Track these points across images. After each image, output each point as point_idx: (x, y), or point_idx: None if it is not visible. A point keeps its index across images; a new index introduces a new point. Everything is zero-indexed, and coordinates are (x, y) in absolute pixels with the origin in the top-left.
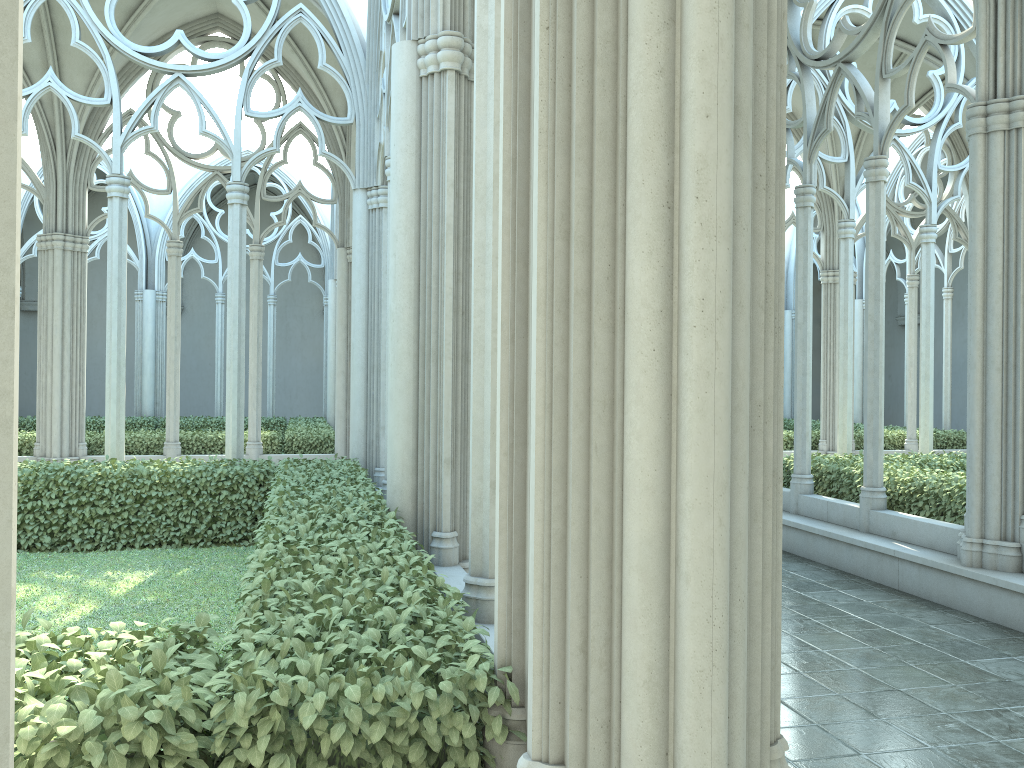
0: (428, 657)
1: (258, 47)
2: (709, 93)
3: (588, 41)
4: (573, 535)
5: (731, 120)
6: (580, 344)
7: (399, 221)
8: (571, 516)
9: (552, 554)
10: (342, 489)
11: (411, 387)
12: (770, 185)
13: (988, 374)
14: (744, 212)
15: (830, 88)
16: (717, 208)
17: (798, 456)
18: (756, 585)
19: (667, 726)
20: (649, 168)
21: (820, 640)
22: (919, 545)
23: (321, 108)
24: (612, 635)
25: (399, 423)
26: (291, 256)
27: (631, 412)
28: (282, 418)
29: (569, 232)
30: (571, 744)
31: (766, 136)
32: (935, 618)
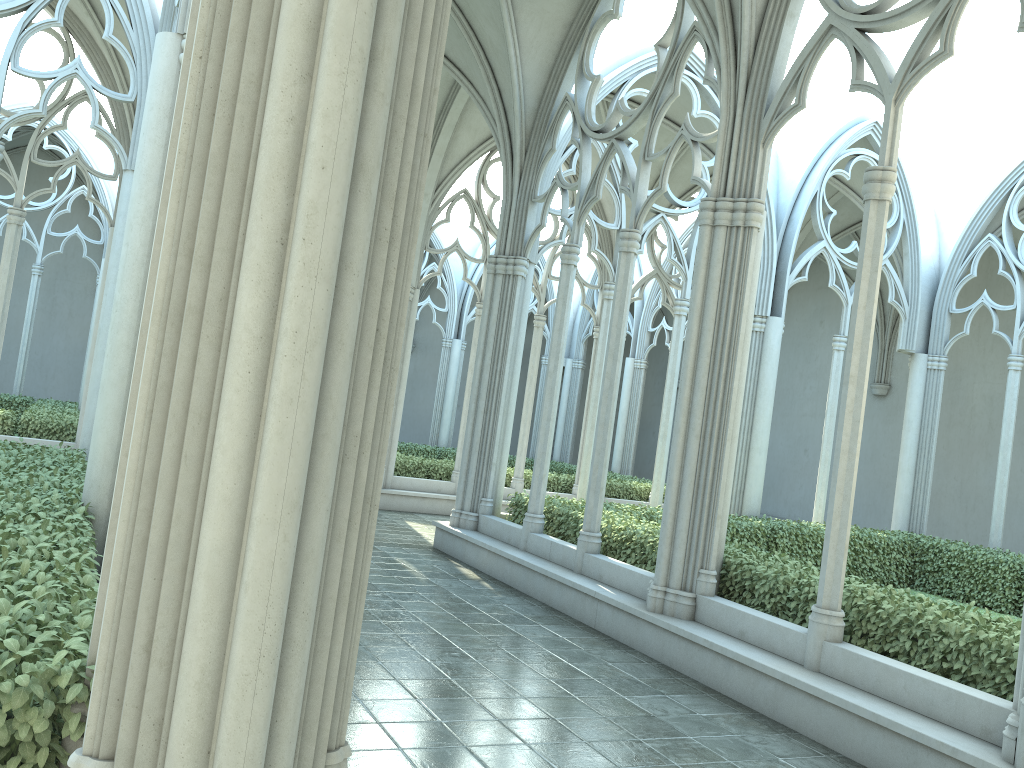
0: (19, 651)
1: (37, 2)
2: (328, 148)
3: (235, 78)
4: (153, 538)
5: (347, 175)
6: (186, 357)
7: (137, 211)
8: (153, 520)
9: (131, 555)
10: (45, 479)
11: (125, 381)
12: (396, 239)
13: (689, 439)
14: (357, 259)
15: (603, 160)
16: (321, 252)
17: (533, 496)
18: (331, 601)
19: (213, 726)
20: (269, 205)
21: (503, 669)
22: (619, 589)
23: (113, 79)
24: (177, 637)
25: (107, 416)
26: (70, 227)
27: (221, 427)
28: (29, 398)
29: (193, 251)
30: (121, 740)
31: (398, 195)
32: (615, 656)
